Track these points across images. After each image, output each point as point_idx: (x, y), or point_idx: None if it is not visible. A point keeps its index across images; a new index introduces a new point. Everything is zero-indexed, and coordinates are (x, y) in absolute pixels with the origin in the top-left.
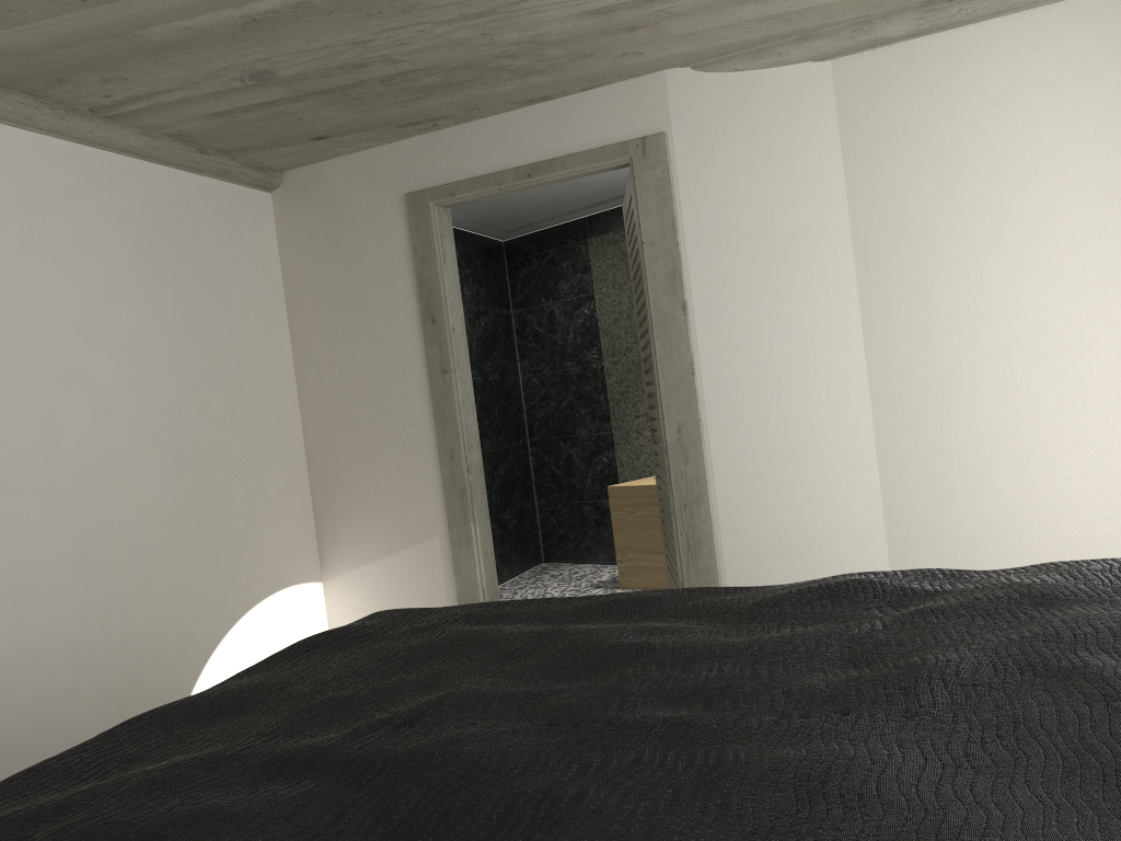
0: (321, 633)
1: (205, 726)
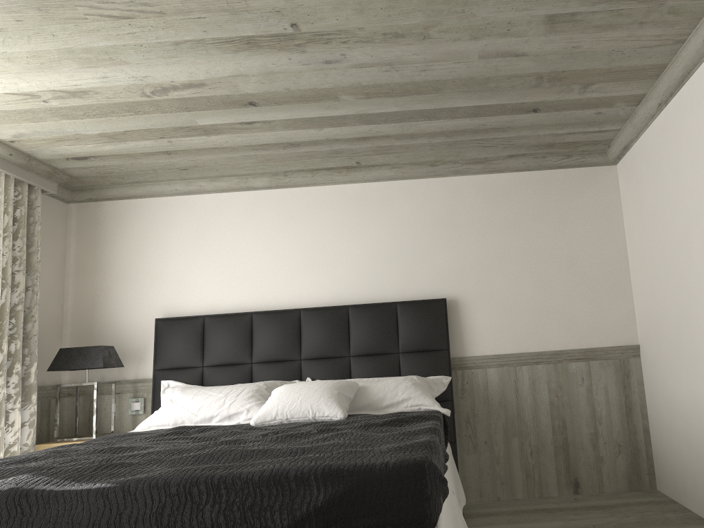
0: (420, 441)
1: (393, 432)
